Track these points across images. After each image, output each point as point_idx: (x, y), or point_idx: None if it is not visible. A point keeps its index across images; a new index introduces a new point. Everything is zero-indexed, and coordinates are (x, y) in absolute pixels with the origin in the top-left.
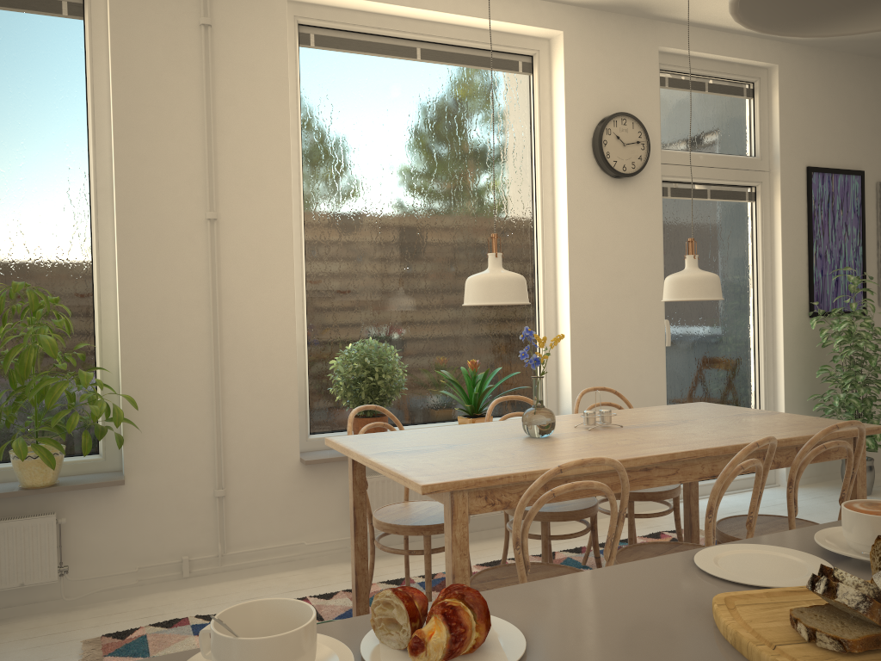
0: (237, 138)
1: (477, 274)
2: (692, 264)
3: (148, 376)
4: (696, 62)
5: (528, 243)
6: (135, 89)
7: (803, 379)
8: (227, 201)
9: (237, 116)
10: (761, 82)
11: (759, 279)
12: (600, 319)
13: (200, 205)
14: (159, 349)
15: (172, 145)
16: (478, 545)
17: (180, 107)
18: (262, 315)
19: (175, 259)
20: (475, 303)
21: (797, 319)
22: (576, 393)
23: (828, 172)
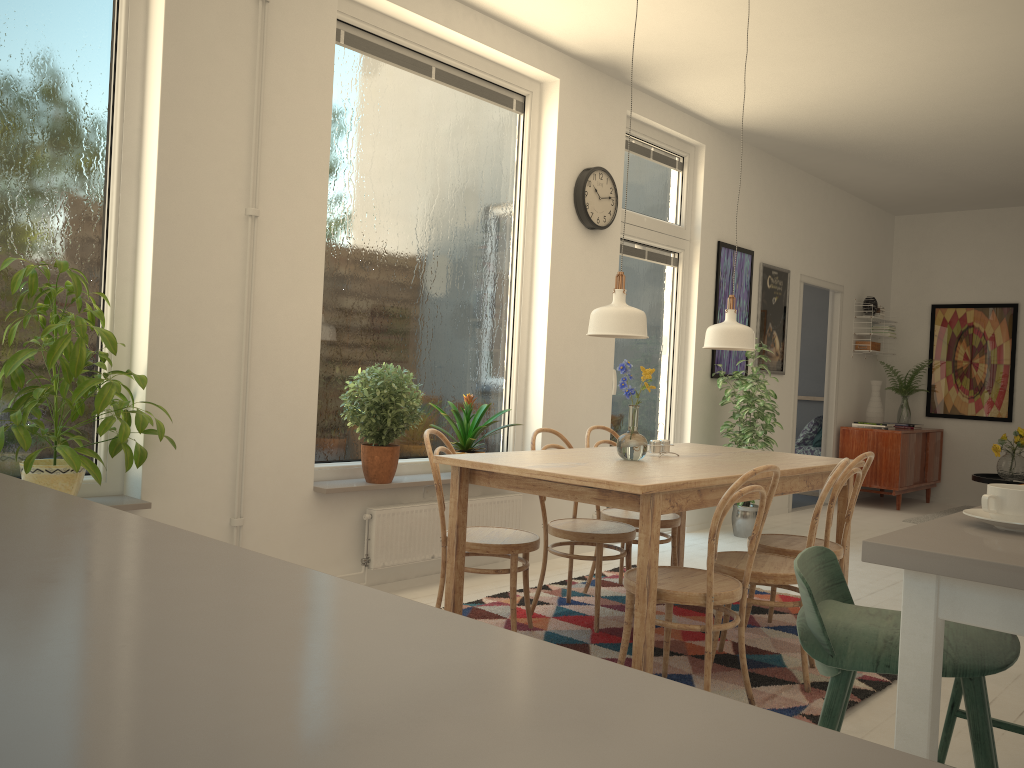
0: (282, 131)
1: (610, 306)
2: (732, 317)
3: (174, 386)
4: (648, 130)
5: (509, 281)
6: (187, 56)
7: (703, 433)
8: (267, 199)
9: (283, 107)
10: (690, 158)
11: (676, 339)
12: (568, 364)
13: (240, 198)
14: (188, 356)
15: (219, 127)
16: (466, 582)
17: (230, 85)
18: (291, 328)
19: (212, 255)
20: (611, 333)
21: (703, 379)
22: (545, 434)
23: (732, 248)
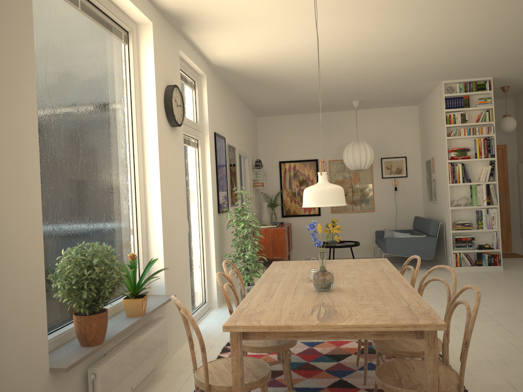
0: None
1: (326, 185)
2: None
3: None
4: (183, 63)
5: (131, 165)
6: None
7: (218, 247)
8: None
9: None
10: (198, 82)
11: (201, 192)
12: (170, 218)
13: None
14: None
15: None
16: None
17: None
18: (20, 226)
19: None
20: (333, 205)
21: (216, 214)
22: (166, 269)
23: (219, 136)
